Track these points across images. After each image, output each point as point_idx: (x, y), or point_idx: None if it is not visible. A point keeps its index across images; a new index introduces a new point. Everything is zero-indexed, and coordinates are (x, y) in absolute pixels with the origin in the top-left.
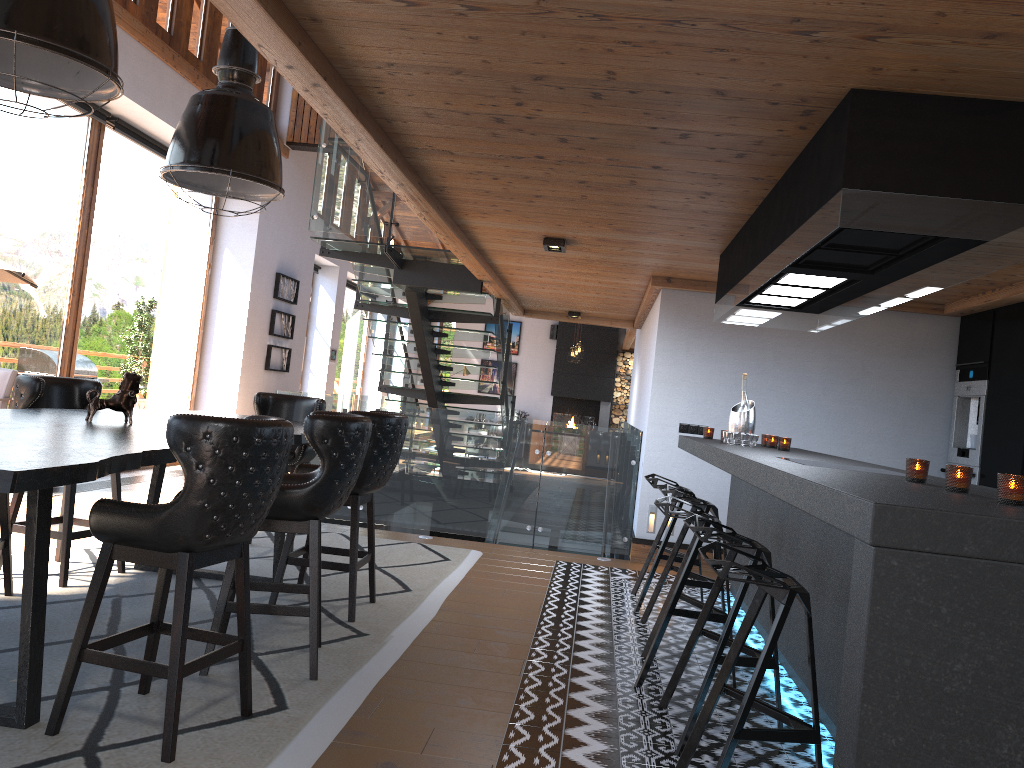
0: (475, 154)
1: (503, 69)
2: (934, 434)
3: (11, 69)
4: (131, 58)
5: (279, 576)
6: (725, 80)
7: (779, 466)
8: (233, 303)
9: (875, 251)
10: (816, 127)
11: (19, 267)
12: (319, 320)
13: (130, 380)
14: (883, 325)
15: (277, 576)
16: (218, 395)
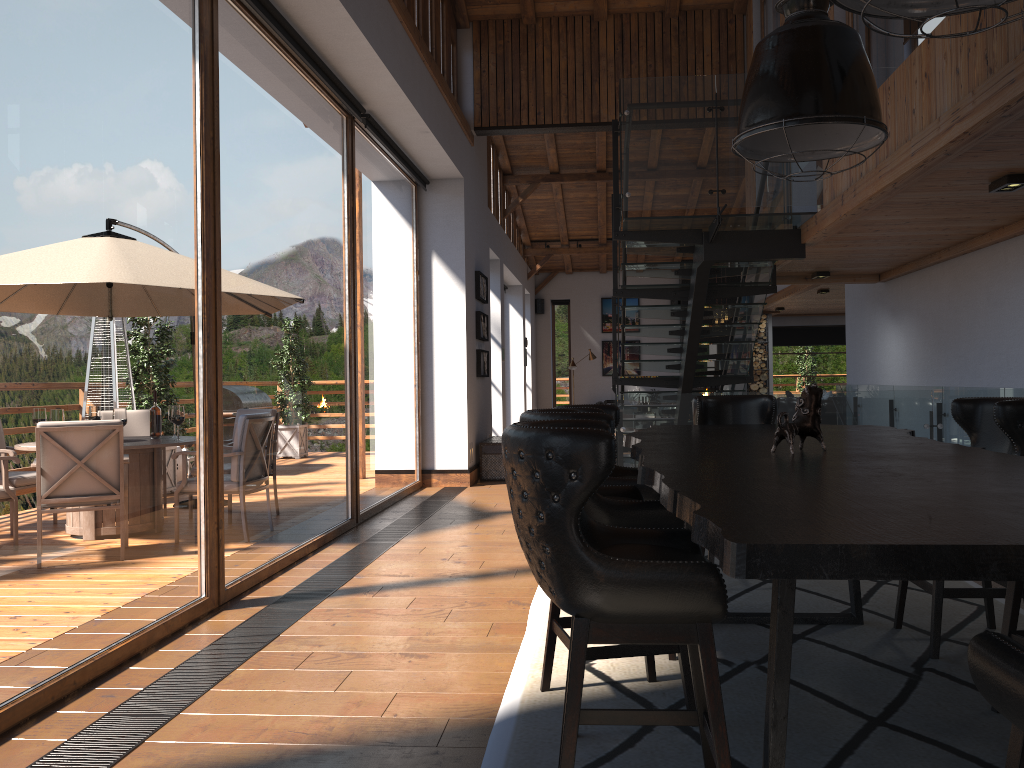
0: None
1: None
2: None
3: None
4: (398, 41)
5: (938, 614)
6: None
7: None
8: (448, 309)
9: None
10: None
11: (318, 292)
12: None
13: (815, 395)
14: None
15: (936, 614)
16: (445, 410)
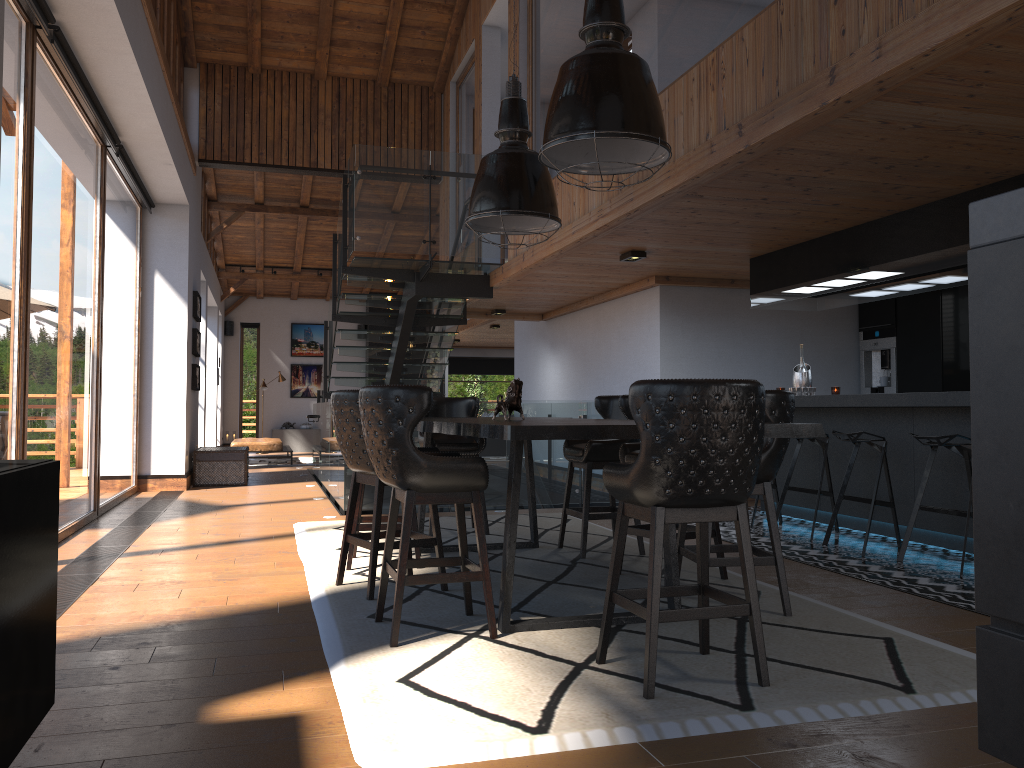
0: (718, 197)
1: (862, 153)
2: (849, 380)
3: (551, 152)
4: (161, 88)
5: (586, 530)
6: (984, 162)
7: None
8: (170, 324)
9: None
10: (986, 184)
11: (79, 302)
12: None
13: (519, 385)
14: None
15: (584, 530)
16: (164, 419)
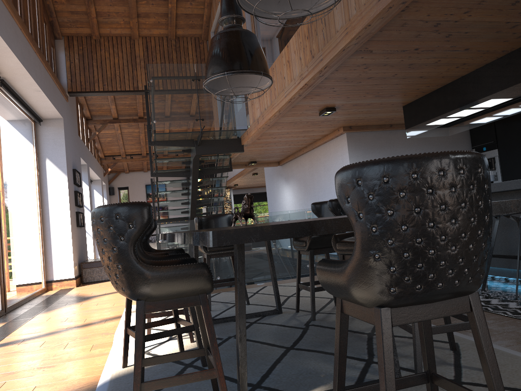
0: (383, 51)
1: None
2: None
3: None
4: (19, 39)
5: (313, 299)
6: None
7: None
8: (58, 189)
9: None
10: None
11: None
12: None
13: (250, 198)
14: None
15: (312, 300)
16: (59, 246)
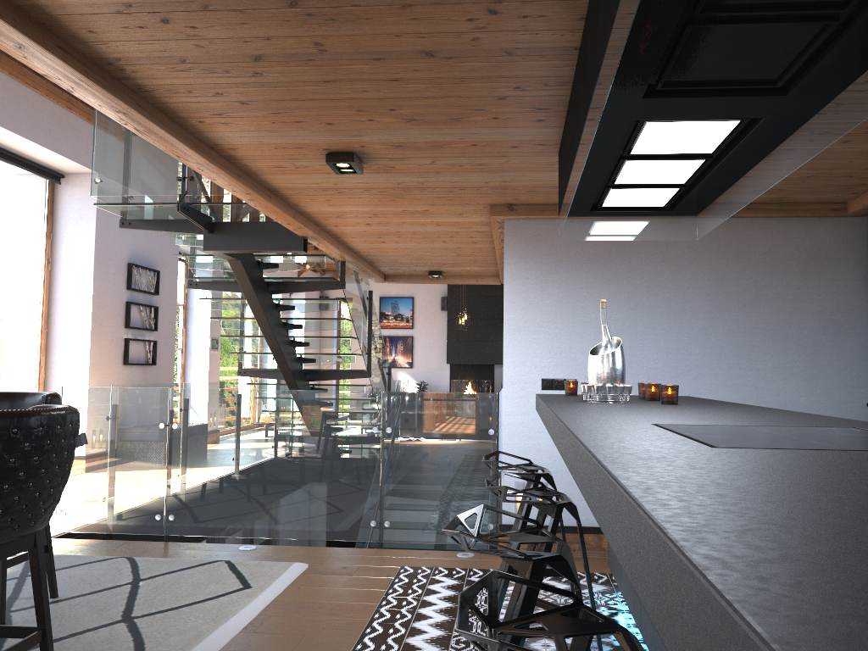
0: None
1: None
2: (853, 362)
3: None
4: None
5: None
6: None
7: (652, 476)
8: (76, 298)
9: (800, 9)
10: None
11: None
12: (197, 310)
13: None
14: (775, 236)
15: None
16: None
